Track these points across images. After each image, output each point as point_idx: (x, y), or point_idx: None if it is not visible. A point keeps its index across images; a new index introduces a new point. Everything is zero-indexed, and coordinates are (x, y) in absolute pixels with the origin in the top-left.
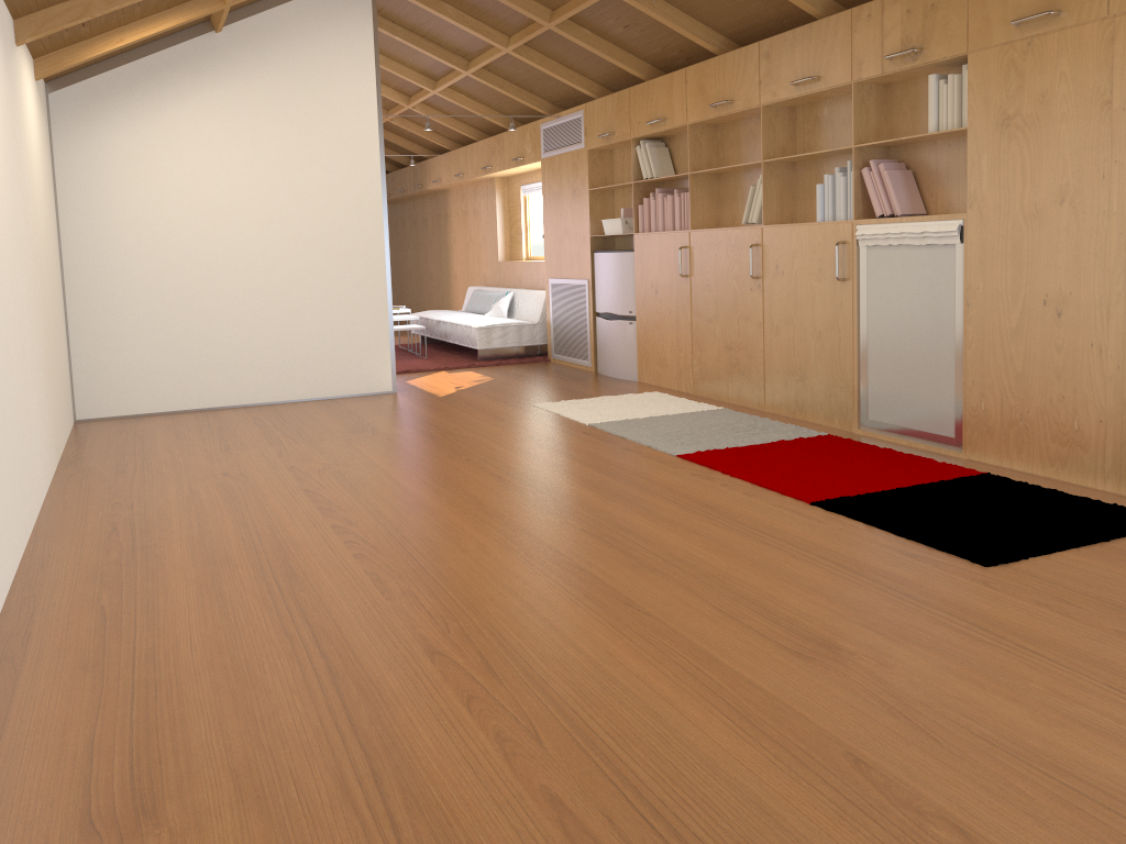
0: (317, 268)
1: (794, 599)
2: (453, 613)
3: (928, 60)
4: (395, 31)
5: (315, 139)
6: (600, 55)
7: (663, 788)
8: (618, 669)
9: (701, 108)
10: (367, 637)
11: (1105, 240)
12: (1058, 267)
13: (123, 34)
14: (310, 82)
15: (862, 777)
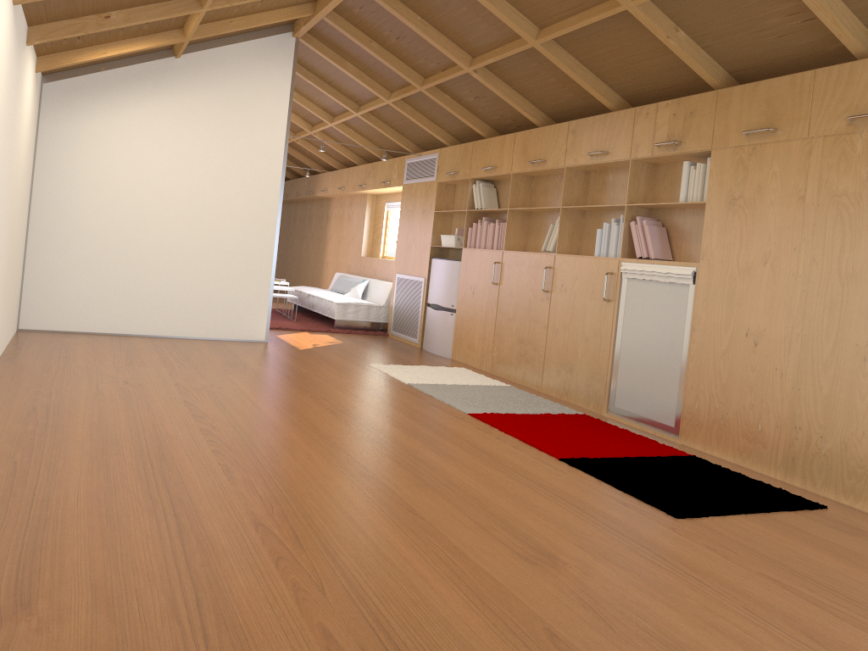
0: (222, 240)
1: (532, 522)
2: (278, 500)
3: (684, 151)
4: (308, 76)
5: (236, 145)
6: (455, 115)
7: (407, 635)
8: (392, 553)
9: (522, 163)
10: (211, 508)
11: (792, 294)
12: (758, 310)
13: (107, 49)
14: (239, 104)
15: (553, 645)
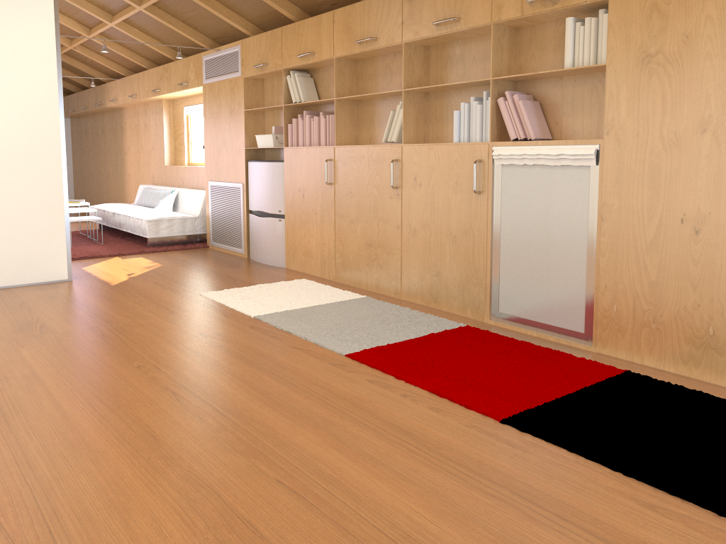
0: None
1: None
2: None
3: (568, 4)
4: None
5: None
6: None
7: None
8: None
9: (347, 44)
10: None
11: None
12: (697, 190)
13: None
14: None
15: None
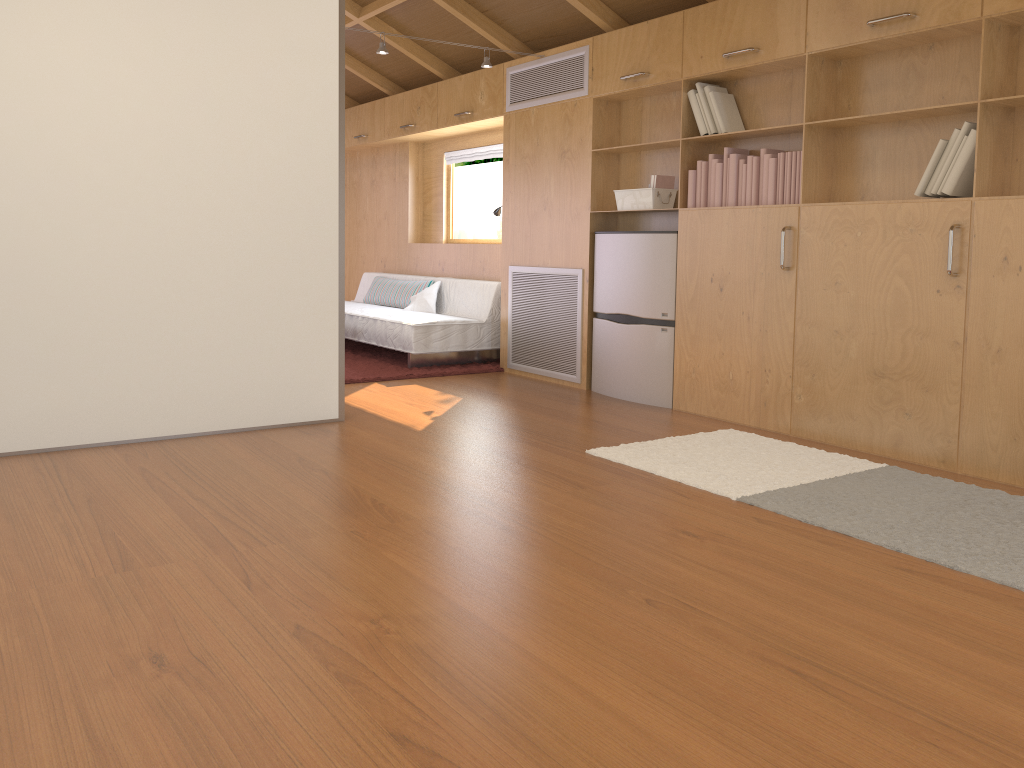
0: (238, 231)
1: None
2: None
3: None
4: None
5: (245, 32)
6: None
7: None
8: None
9: (839, 29)
10: None
11: None
12: None
13: None
14: None
15: None
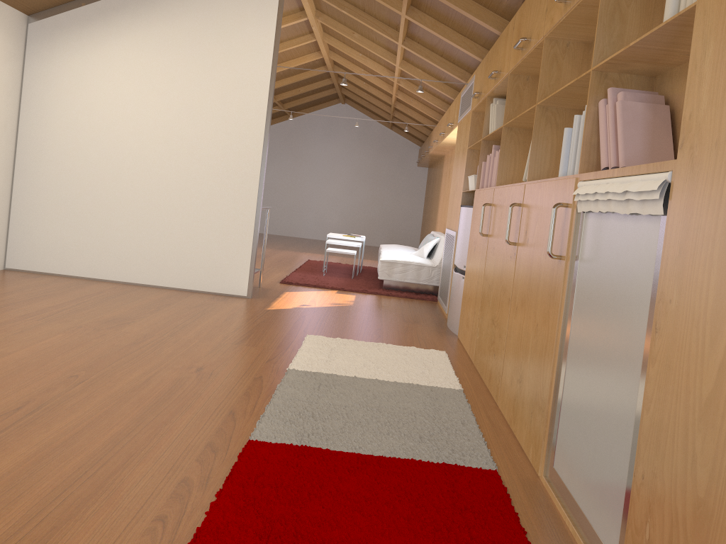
0: (200, 181)
1: None
2: None
3: None
4: (342, 5)
5: (216, 75)
6: (459, 10)
7: None
8: None
9: (516, 53)
10: None
11: None
12: None
13: None
14: (220, 29)
15: None
